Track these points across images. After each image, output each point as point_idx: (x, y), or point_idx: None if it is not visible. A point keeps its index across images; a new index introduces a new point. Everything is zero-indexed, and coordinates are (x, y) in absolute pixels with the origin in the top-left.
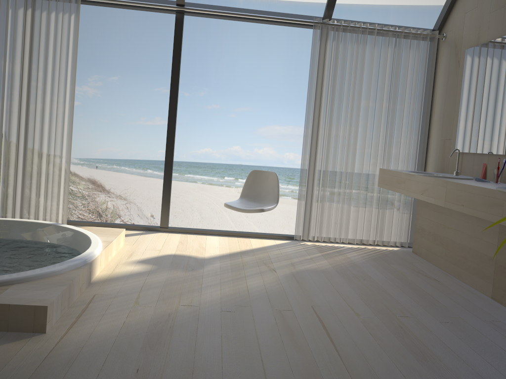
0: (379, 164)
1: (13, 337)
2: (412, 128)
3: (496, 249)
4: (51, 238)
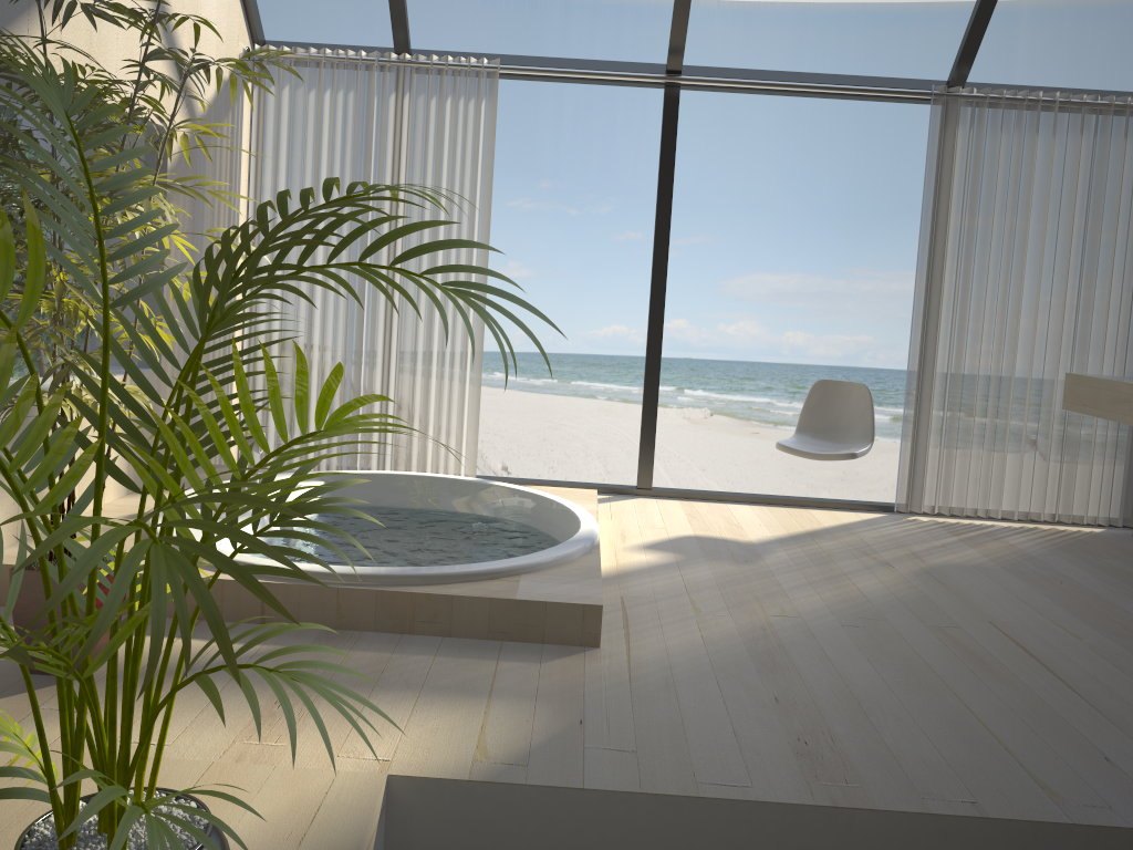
0: (1063, 364)
1: (558, 651)
2: (1132, 292)
3: None
4: (477, 505)
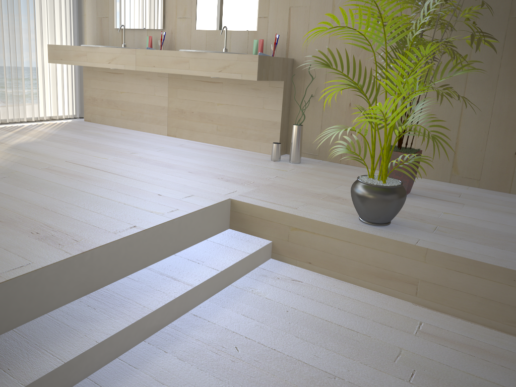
0: (45, 40)
1: None
2: (70, 5)
3: (168, 100)
4: None
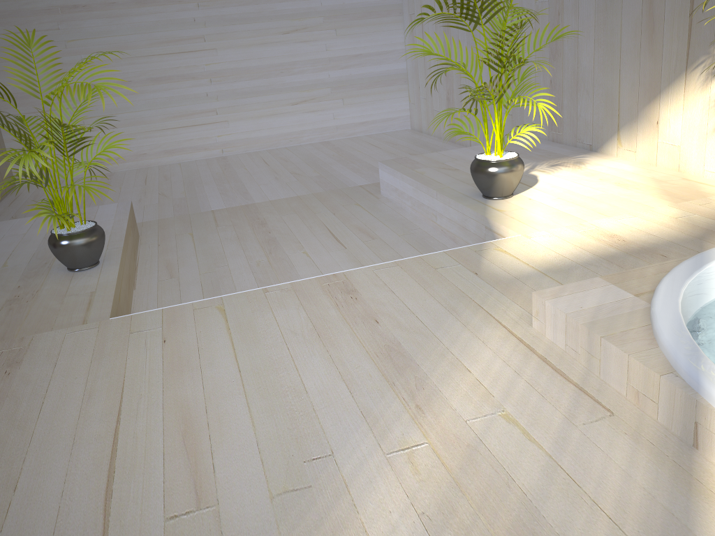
0: None
1: None
2: None
3: None
4: None
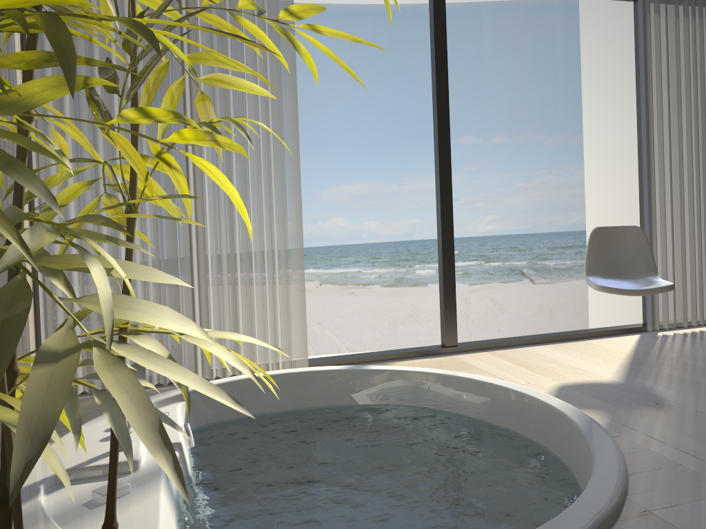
0: None
1: None
2: None
3: None
4: (355, 395)
